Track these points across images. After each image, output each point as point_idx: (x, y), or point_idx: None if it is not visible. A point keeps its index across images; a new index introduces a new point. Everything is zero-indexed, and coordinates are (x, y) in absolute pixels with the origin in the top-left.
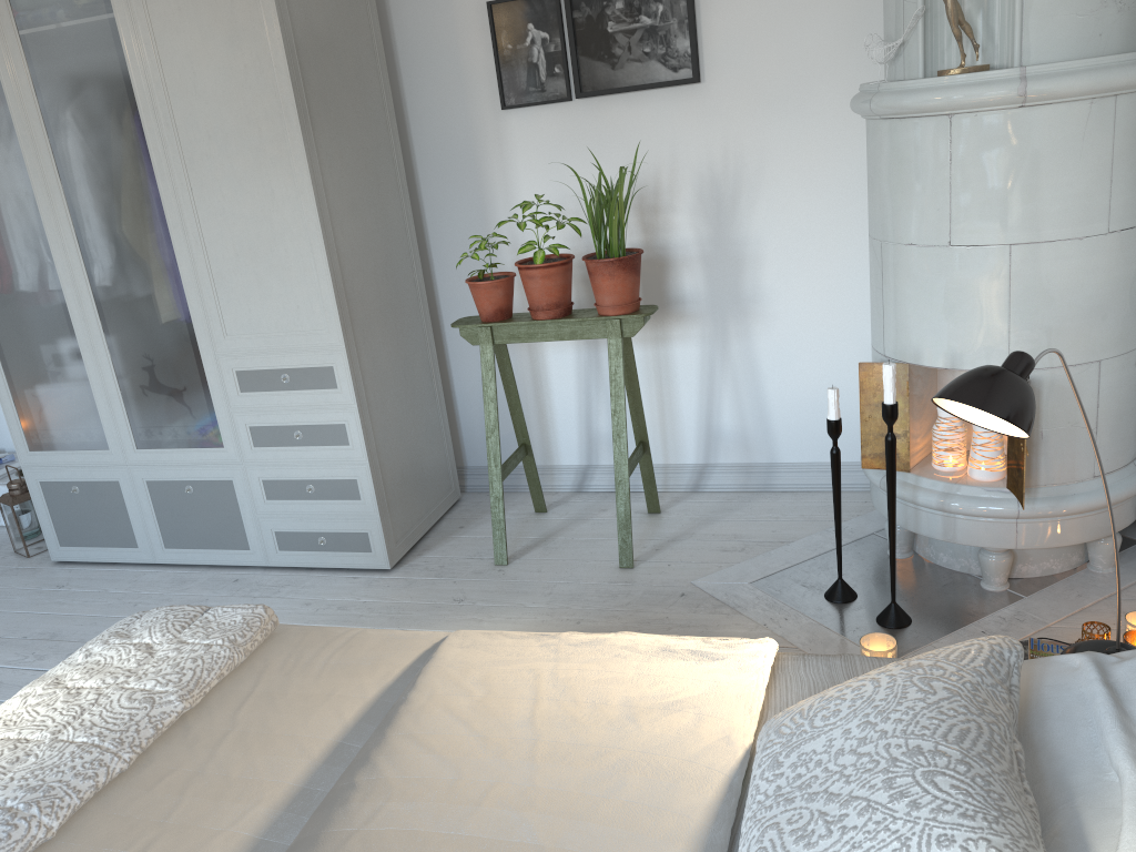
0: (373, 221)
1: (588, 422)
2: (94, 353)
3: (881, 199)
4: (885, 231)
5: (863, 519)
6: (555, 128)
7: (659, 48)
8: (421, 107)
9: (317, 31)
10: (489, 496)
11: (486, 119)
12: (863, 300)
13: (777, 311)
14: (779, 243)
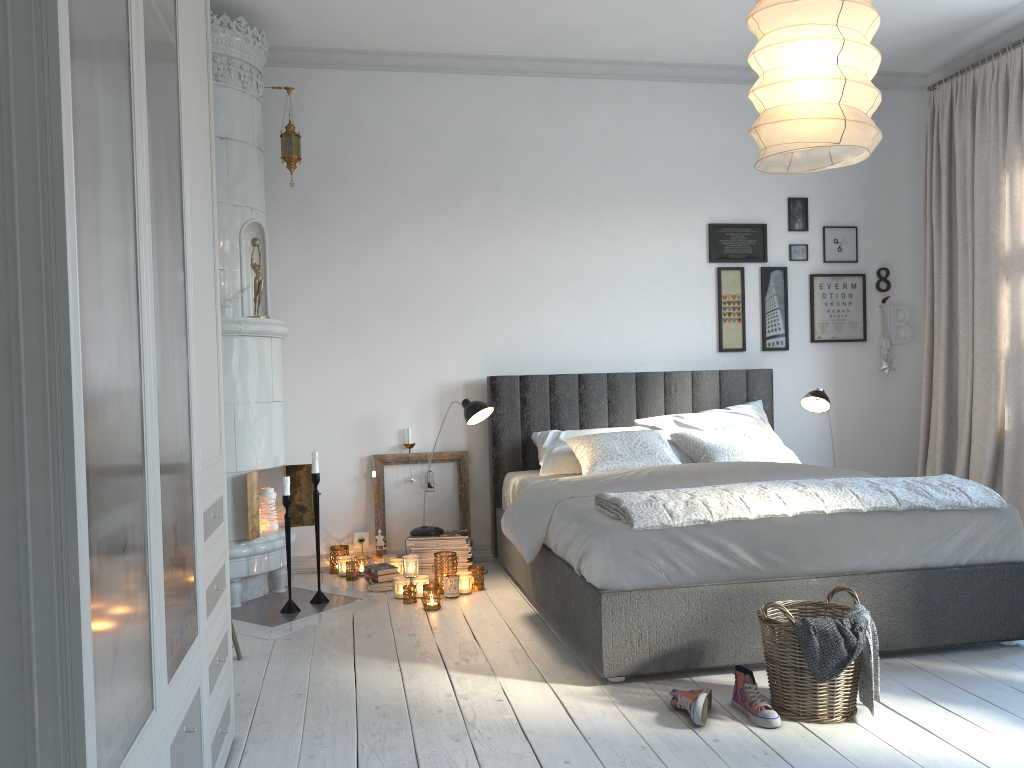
0: None
1: None
2: (156, 508)
3: (233, 379)
4: (238, 397)
5: None
6: None
7: None
8: None
9: None
10: None
11: None
12: None
13: None
14: None
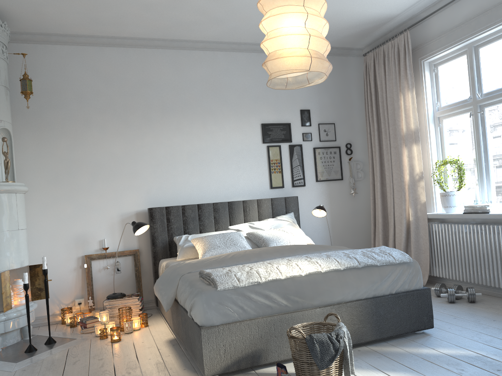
0: None
1: None
2: None
3: None
4: None
5: None
6: None
7: None
8: None
9: None
10: None
11: None
12: None
13: None
14: None
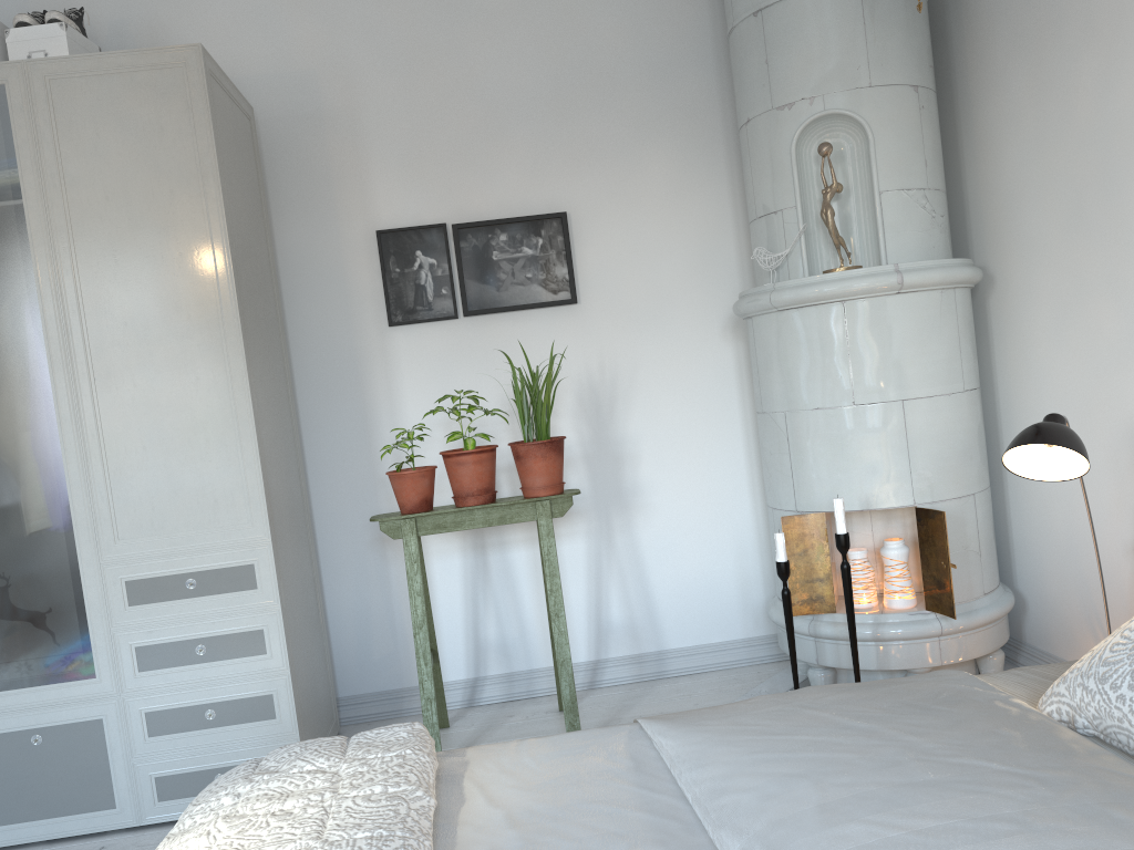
0: (278, 421)
1: (476, 630)
2: None
3: (781, 376)
4: (789, 402)
5: (770, 683)
6: (441, 342)
7: (540, 274)
8: (302, 323)
9: (242, 233)
10: (371, 724)
11: (371, 335)
12: (729, 486)
13: (655, 502)
14: (653, 440)
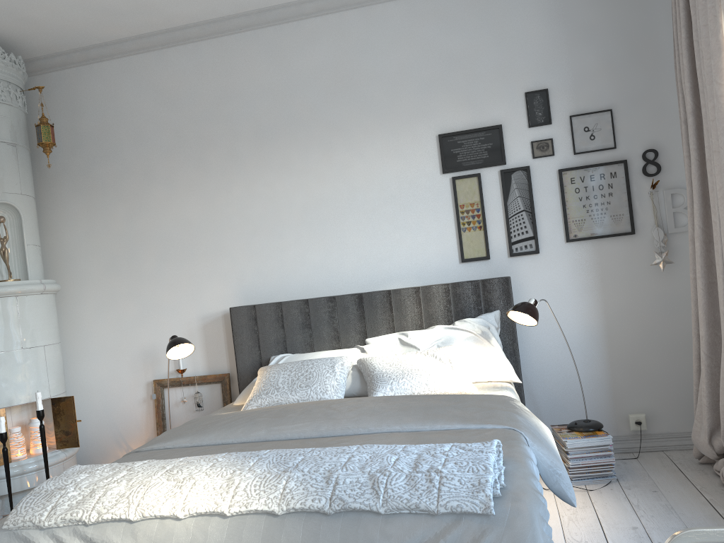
0: None
1: None
2: None
3: None
4: None
5: None
6: None
7: None
8: None
9: None
10: None
11: None
12: None
13: None
14: None
